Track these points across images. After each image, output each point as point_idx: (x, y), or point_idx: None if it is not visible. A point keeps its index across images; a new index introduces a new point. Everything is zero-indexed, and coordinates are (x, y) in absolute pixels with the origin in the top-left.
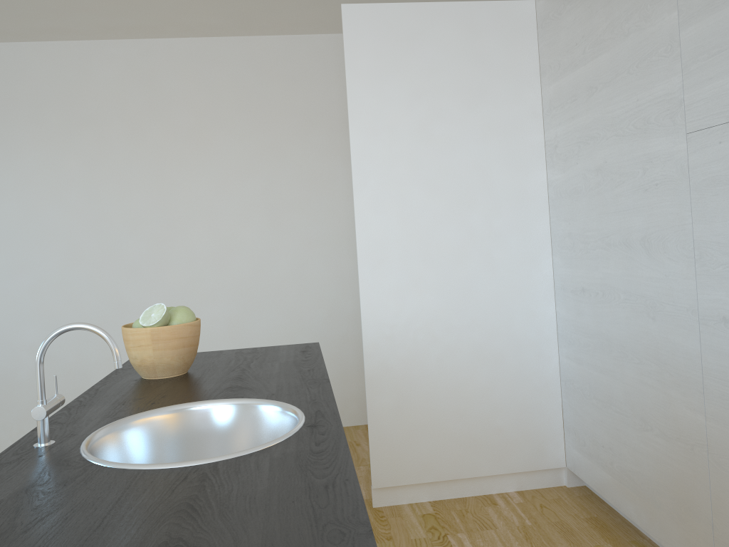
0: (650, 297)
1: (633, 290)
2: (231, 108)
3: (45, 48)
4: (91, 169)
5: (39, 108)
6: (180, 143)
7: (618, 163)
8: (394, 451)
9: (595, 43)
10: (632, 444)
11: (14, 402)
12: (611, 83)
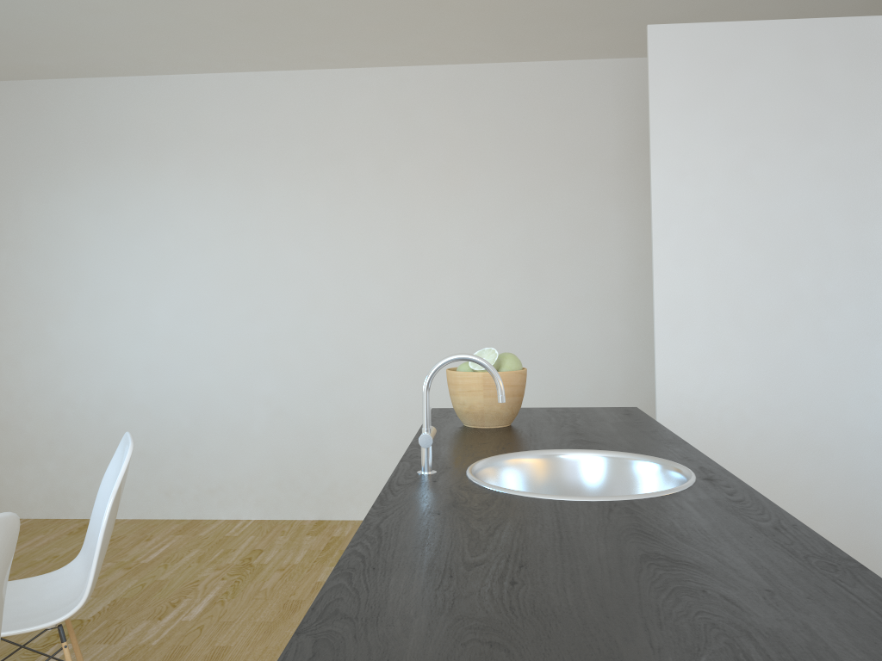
0: None
1: None
2: (490, 144)
3: (296, 77)
4: (336, 209)
5: (286, 142)
6: (432, 182)
7: None
8: None
9: None
10: None
11: (246, 458)
12: None
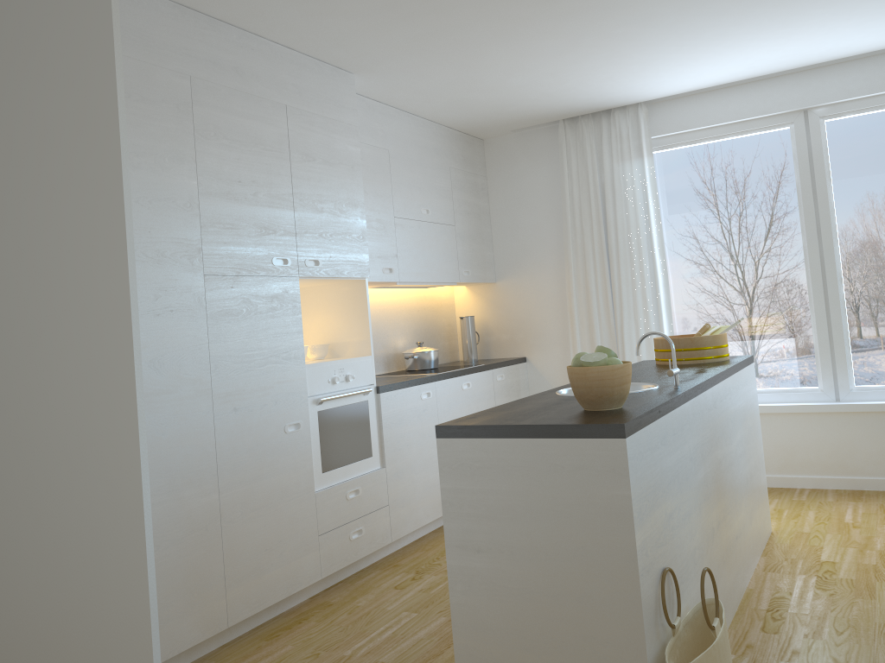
0: (160, 414)
1: None
2: None
3: None
4: None
5: None
6: None
7: None
8: None
9: None
10: None
11: None
12: None
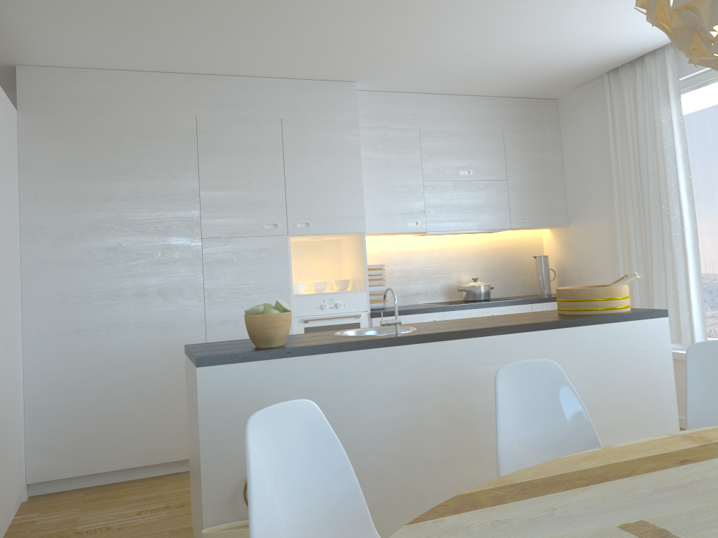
0: (164, 322)
1: (147, 320)
2: None
3: None
4: None
5: None
6: None
7: (136, 247)
8: None
9: (115, 172)
10: (136, 417)
11: None
12: (133, 200)
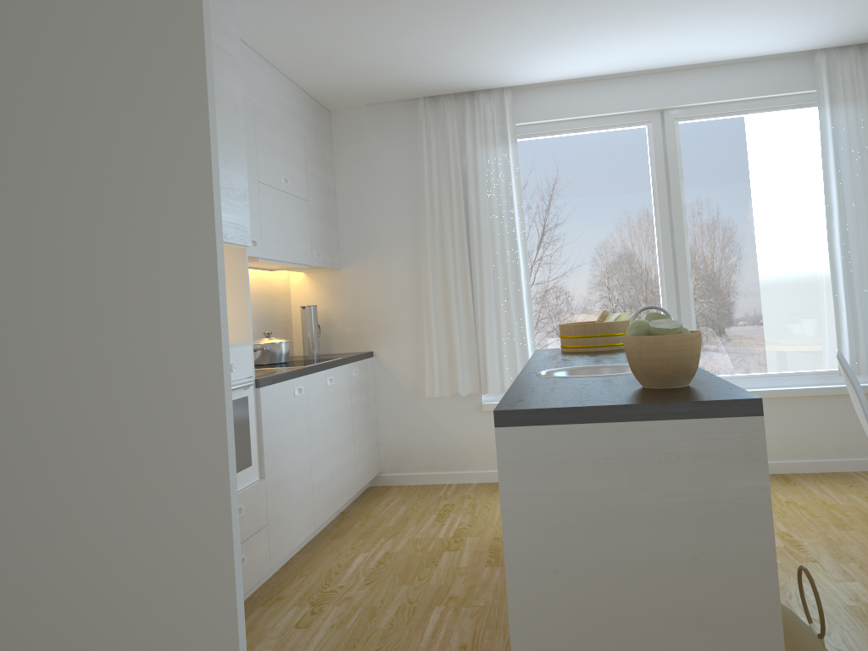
0: None
1: None
2: None
3: None
4: None
5: None
6: None
7: None
8: None
9: None
10: None
11: None
12: None
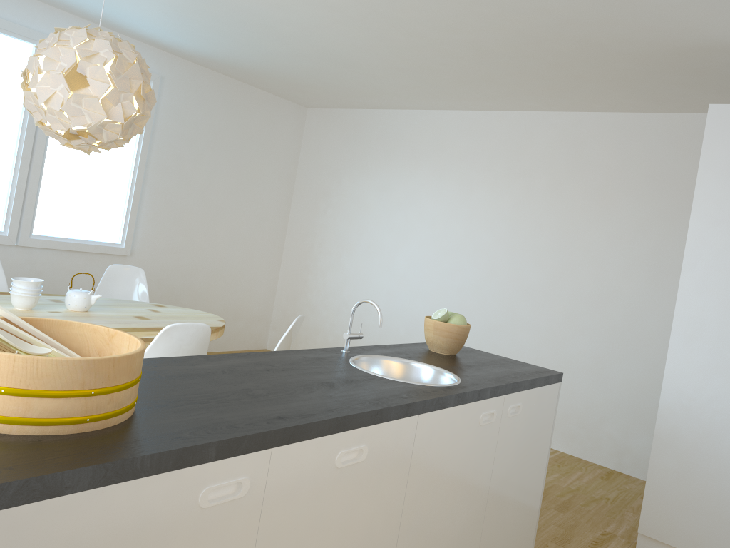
0: None
1: None
2: (638, 175)
3: (507, 115)
4: (517, 210)
5: (493, 159)
6: (588, 199)
7: None
8: (665, 509)
9: None
10: None
11: None
12: None
